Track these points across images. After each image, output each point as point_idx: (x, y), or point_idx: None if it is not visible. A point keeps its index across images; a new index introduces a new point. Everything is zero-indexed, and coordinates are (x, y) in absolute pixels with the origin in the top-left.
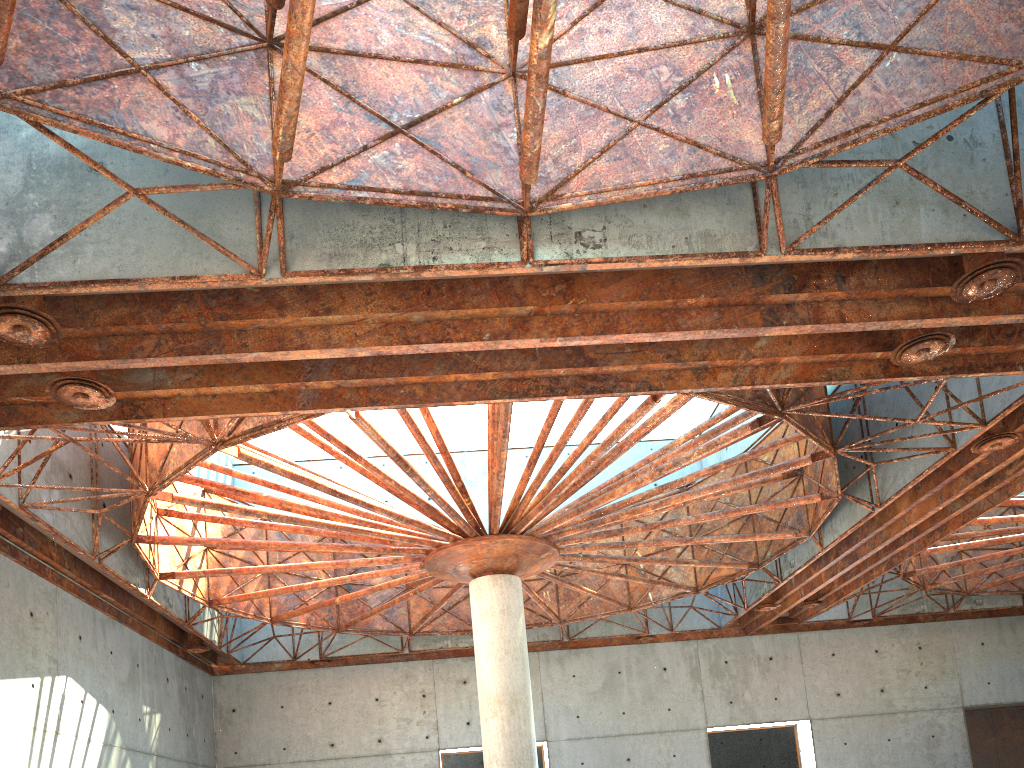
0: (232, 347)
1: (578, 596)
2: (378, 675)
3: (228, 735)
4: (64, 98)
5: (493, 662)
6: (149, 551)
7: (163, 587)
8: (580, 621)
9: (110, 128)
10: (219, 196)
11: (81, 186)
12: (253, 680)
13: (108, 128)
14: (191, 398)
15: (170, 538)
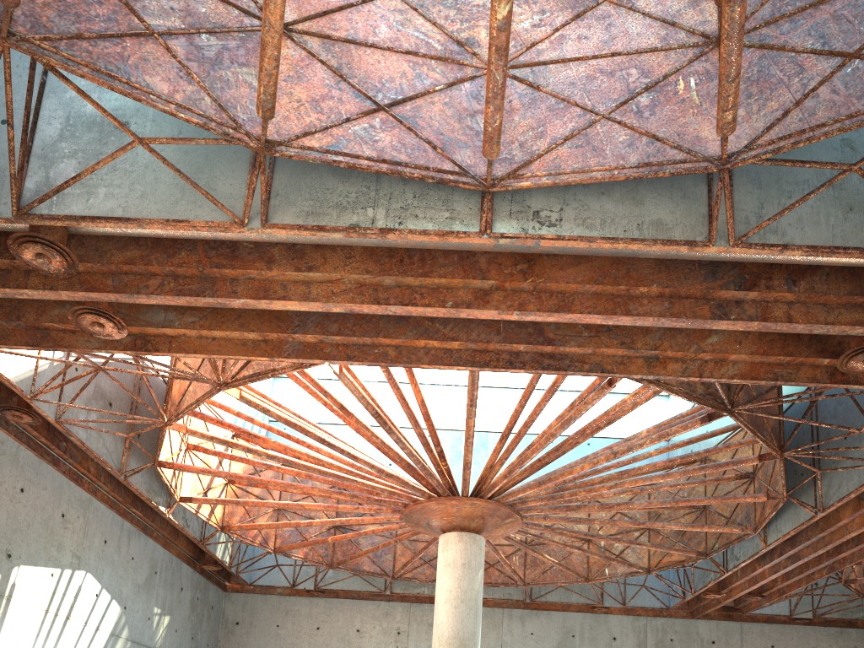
0: (223, 292)
1: (543, 564)
2: (362, 610)
3: (229, 643)
4: (78, 48)
5: (449, 608)
6: (172, 476)
7: (183, 509)
8: (542, 586)
9: (115, 77)
10: (220, 156)
11: (106, 139)
12: (257, 600)
13: (113, 77)
14: (194, 339)
15: (186, 466)
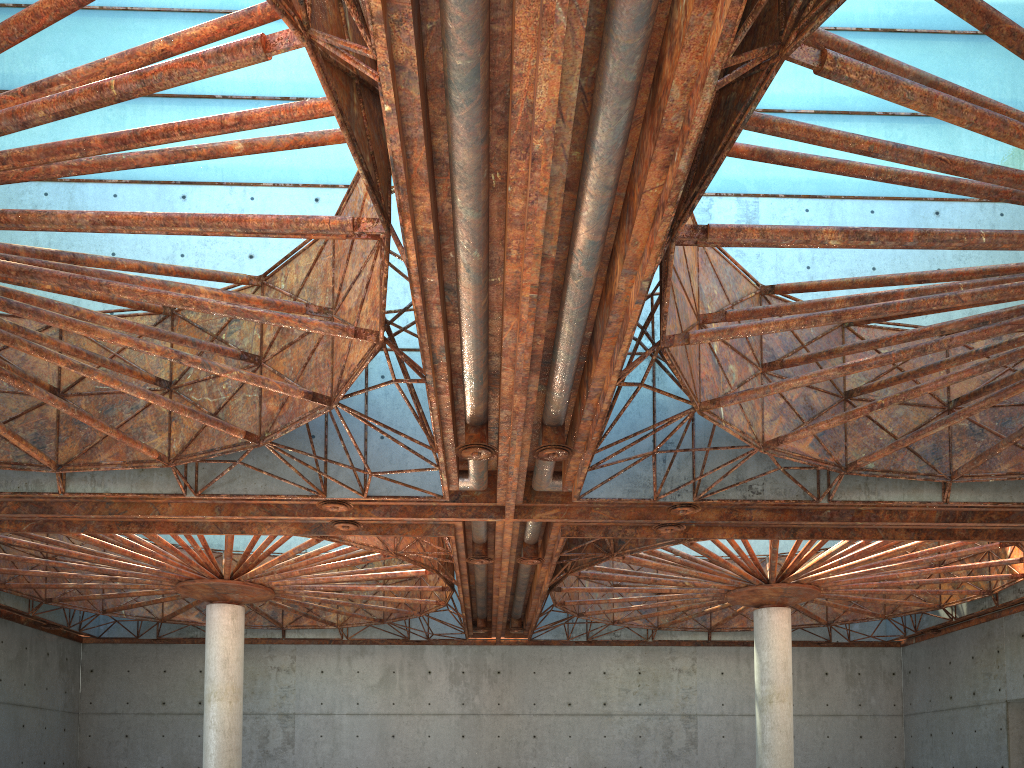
0: None
1: None
2: None
3: None
4: None
5: None
6: None
7: None
8: None
9: None
10: None
11: None
12: None
13: None
14: None
15: None
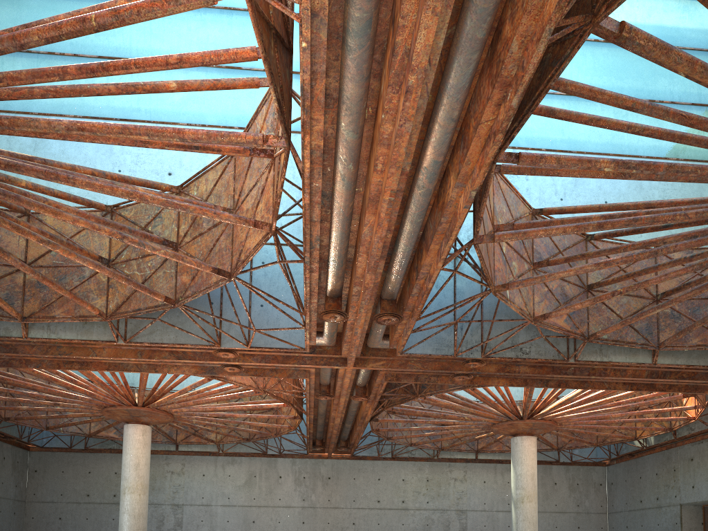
0: None
1: None
2: None
3: None
4: None
5: None
6: None
7: None
8: None
9: None
10: None
11: None
12: None
13: None
14: None
15: None
